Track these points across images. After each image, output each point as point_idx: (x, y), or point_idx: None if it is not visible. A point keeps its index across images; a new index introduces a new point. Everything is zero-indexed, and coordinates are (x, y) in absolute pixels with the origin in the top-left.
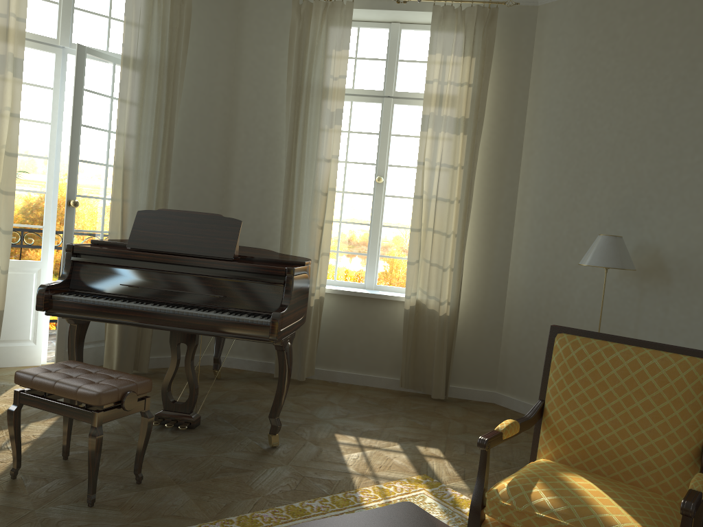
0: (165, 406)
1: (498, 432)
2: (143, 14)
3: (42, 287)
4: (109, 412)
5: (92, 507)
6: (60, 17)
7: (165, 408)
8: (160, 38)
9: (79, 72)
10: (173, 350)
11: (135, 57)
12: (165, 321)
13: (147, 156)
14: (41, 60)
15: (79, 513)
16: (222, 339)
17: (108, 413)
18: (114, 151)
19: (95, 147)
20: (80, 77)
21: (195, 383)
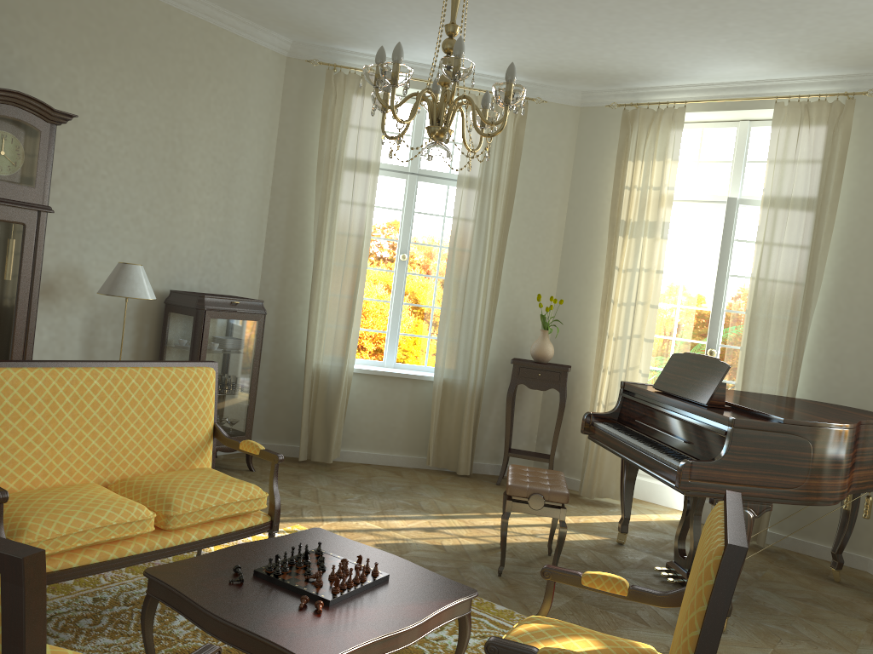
0: (674, 557)
1: (574, 572)
2: (788, 153)
3: (585, 414)
4: (519, 504)
5: (498, 576)
6: (731, 174)
7: (674, 559)
8: (808, 173)
9: (727, 224)
10: (684, 499)
11: (772, 199)
12: (632, 455)
13: (786, 302)
14: (712, 217)
15: (486, 574)
16: (844, 530)
17: (517, 504)
18: (747, 300)
19: (746, 297)
20: (728, 228)
21: (694, 540)
